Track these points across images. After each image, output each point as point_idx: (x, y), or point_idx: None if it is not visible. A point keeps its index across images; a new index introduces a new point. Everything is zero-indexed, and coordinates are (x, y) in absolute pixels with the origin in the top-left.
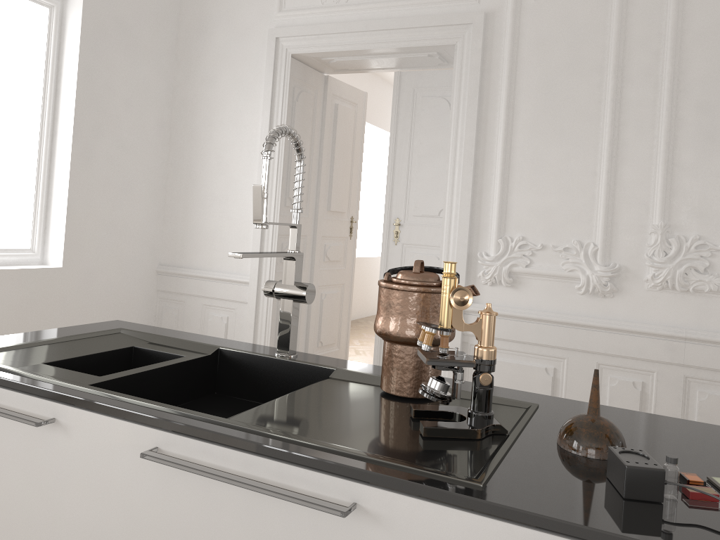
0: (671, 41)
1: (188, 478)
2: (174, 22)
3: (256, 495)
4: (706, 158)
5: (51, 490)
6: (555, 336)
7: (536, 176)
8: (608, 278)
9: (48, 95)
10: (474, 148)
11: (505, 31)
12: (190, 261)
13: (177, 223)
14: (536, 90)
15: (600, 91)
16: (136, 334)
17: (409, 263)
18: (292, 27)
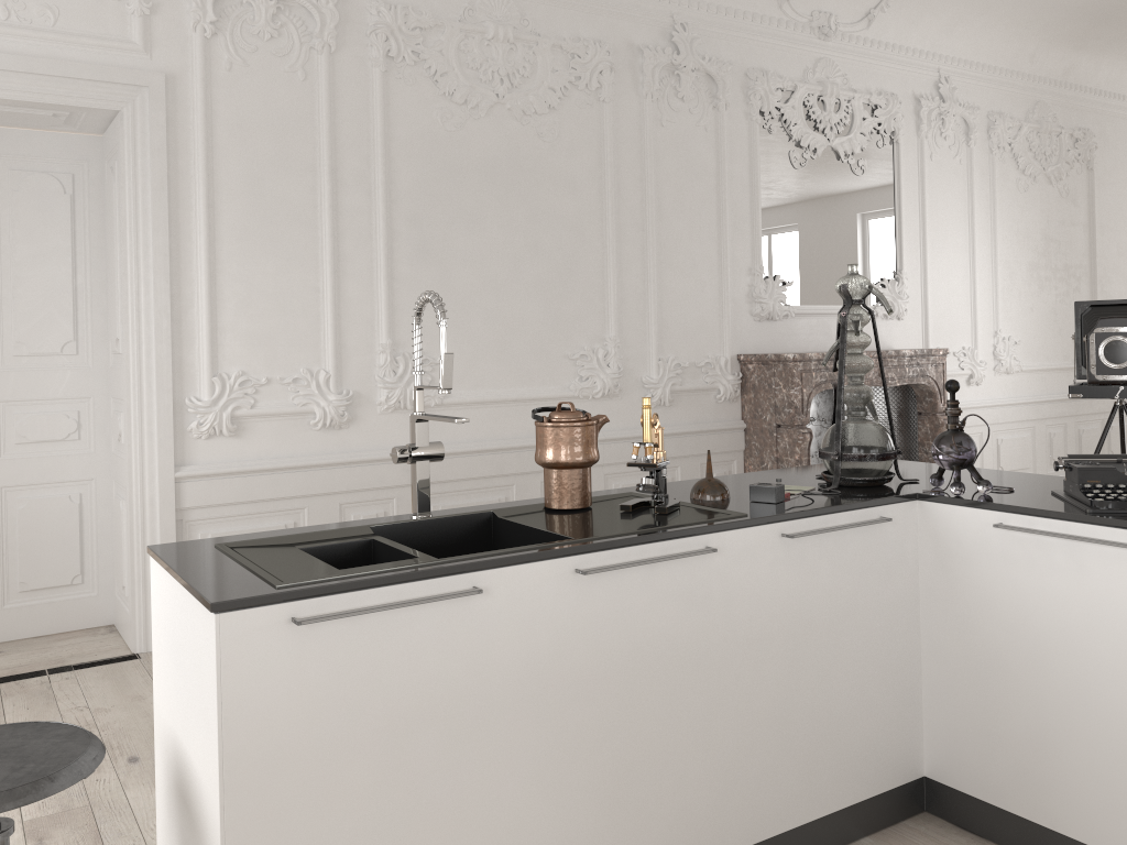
0: (382, 148)
1: (602, 580)
2: None
3: (650, 569)
4: (420, 272)
5: (478, 650)
6: (293, 484)
7: (250, 294)
8: (345, 406)
9: None
10: (169, 259)
11: (194, 104)
12: None
13: None
14: (240, 186)
15: (314, 194)
16: (254, 542)
17: (16, 430)
18: None
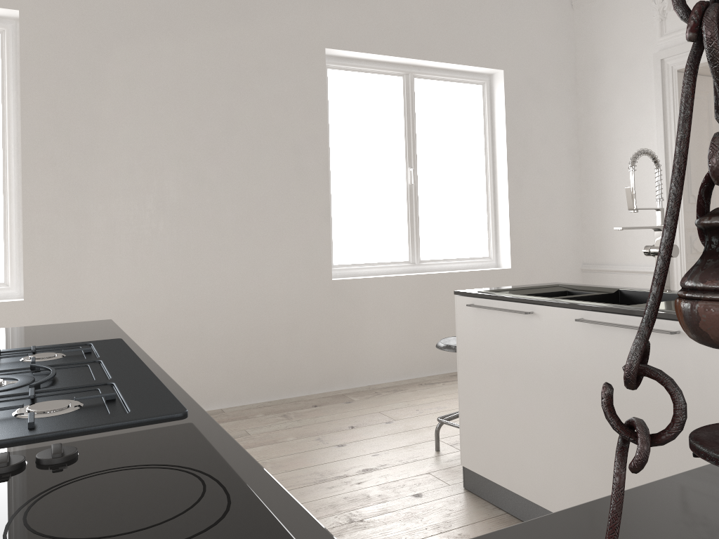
0: None
1: (599, 331)
2: (571, 67)
3: (631, 334)
4: None
5: (535, 346)
6: None
7: None
8: None
9: (487, 146)
10: None
11: None
12: (608, 259)
13: (593, 229)
14: None
15: None
16: (567, 286)
17: None
18: (674, 47)
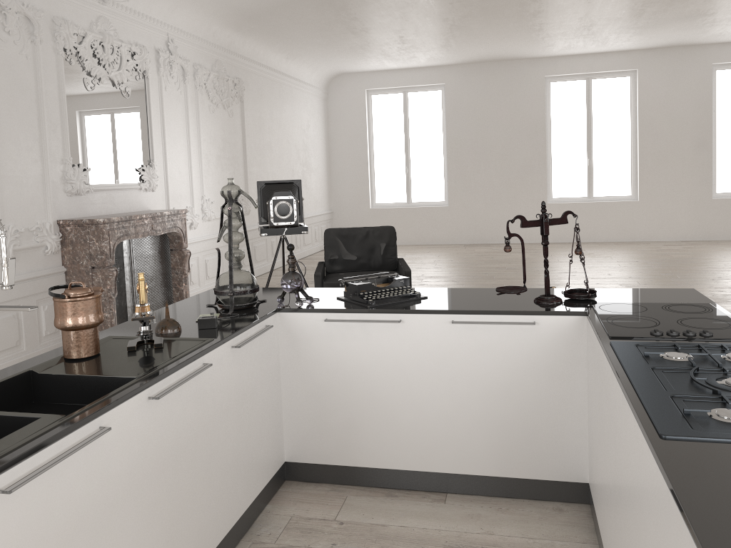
0: None
1: (161, 400)
2: None
3: (181, 385)
4: None
5: (104, 470)
6: None
7: None
8: None
9: None
10: None
11: None
12: None
13: None
14: None
15: None
16: None
17: None
18: None
